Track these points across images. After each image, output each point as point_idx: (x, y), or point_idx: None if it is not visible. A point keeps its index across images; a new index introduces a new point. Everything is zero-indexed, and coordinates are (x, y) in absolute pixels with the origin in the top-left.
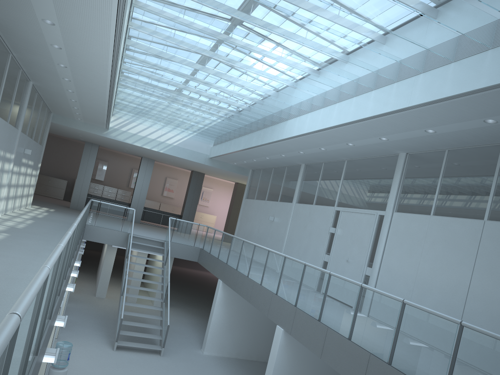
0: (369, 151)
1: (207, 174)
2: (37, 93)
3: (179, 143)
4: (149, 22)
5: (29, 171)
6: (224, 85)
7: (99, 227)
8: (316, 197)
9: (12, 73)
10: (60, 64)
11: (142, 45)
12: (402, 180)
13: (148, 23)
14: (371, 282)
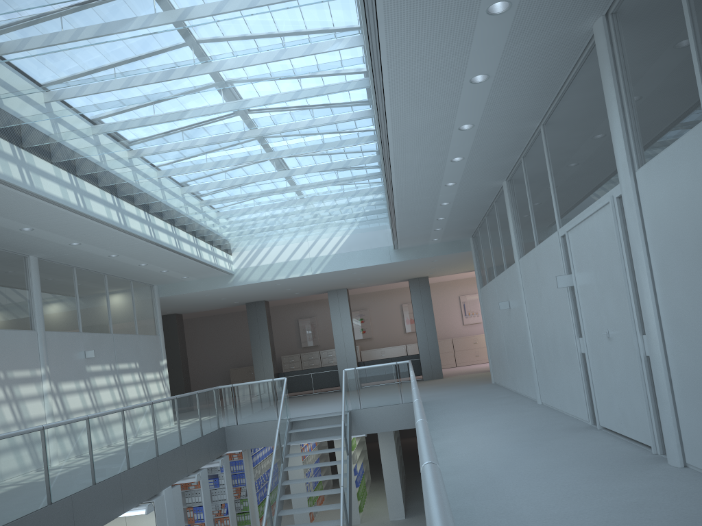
0: (538, 70)
1: (431, 275)
2: (76, 267)
3: (340, 248)
4: None
5: (129, 378)
6: (204, 106)
7: (244, 425)
8: (535, 231)
9: None
10: None
11: (15, 111)
12: (623, 85)
13: None
14: (656, 372)
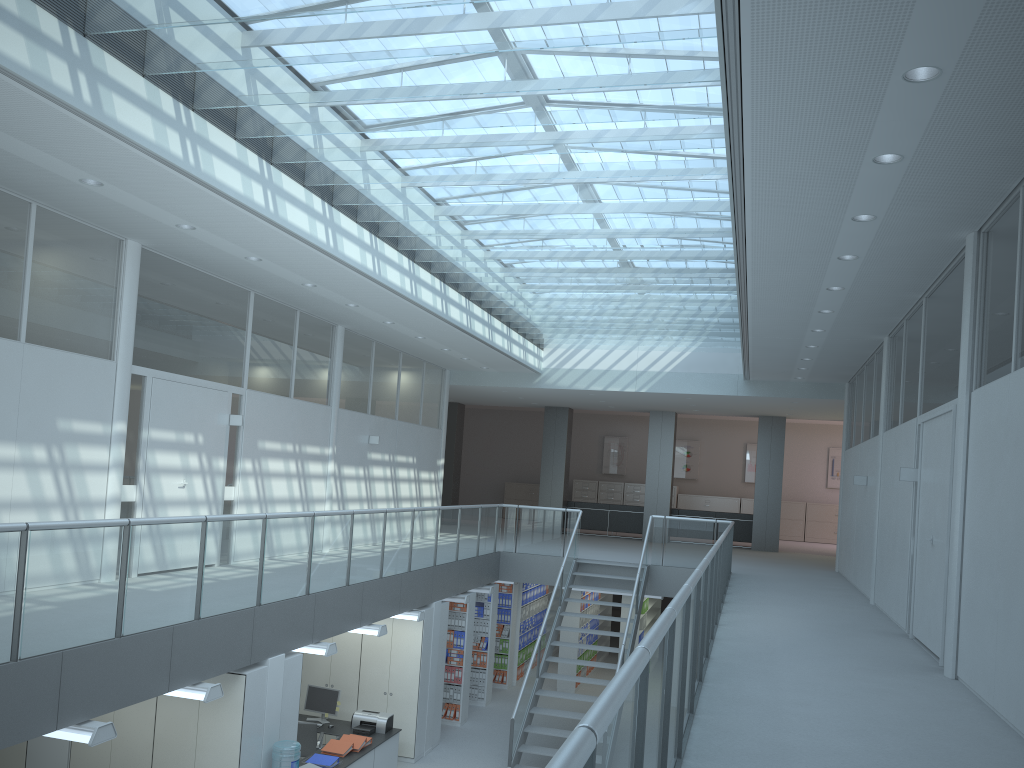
0: (912, 258)
1: (789, 416)
2: (375, 341)
3: (676, 366)
4: (335, 168)
5: (404, 474)
6: (562, 225)
7: (523, 554)
8: (901, 407)
9: (273, 320)
10: (307, 284)
11: (384, 208)
12: (979, 305)
13: (333, 170)
14: (950, 586)
